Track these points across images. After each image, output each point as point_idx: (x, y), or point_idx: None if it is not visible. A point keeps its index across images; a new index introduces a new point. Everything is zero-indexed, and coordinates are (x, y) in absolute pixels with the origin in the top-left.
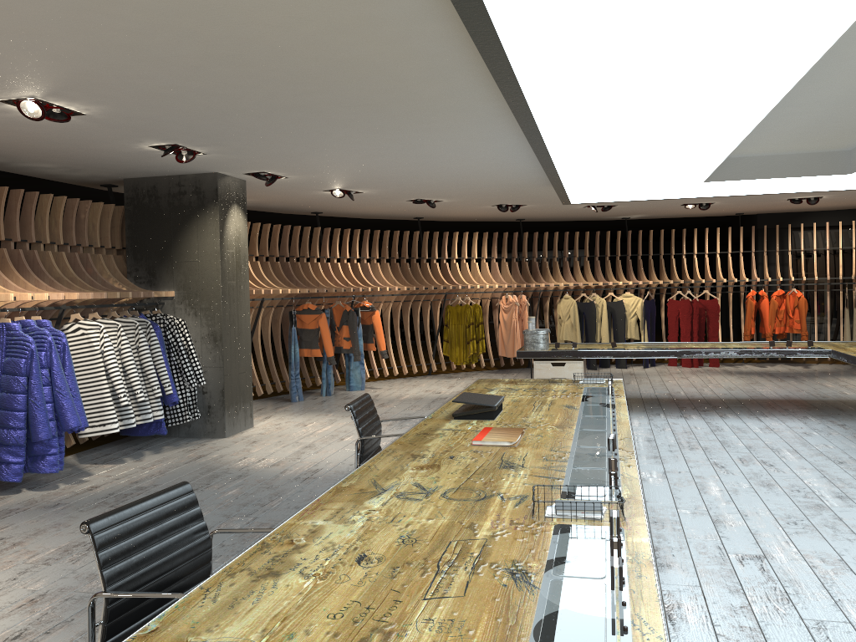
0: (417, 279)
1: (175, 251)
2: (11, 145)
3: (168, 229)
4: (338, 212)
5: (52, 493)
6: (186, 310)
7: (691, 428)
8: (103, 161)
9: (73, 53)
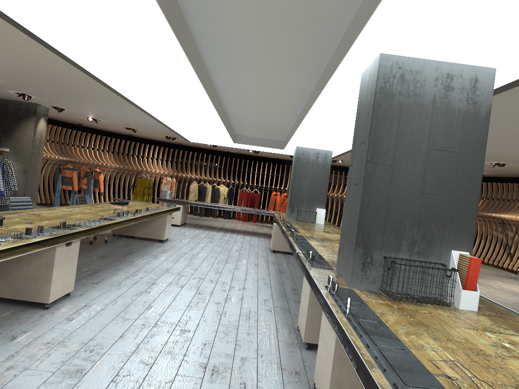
0: (125, 163)
1: (12, 132)
2: None
3: (10, 122)
4: (91, 126)
5: None
6: (13, 158)
7: (215, 234)
8: None
9: (3, 71)
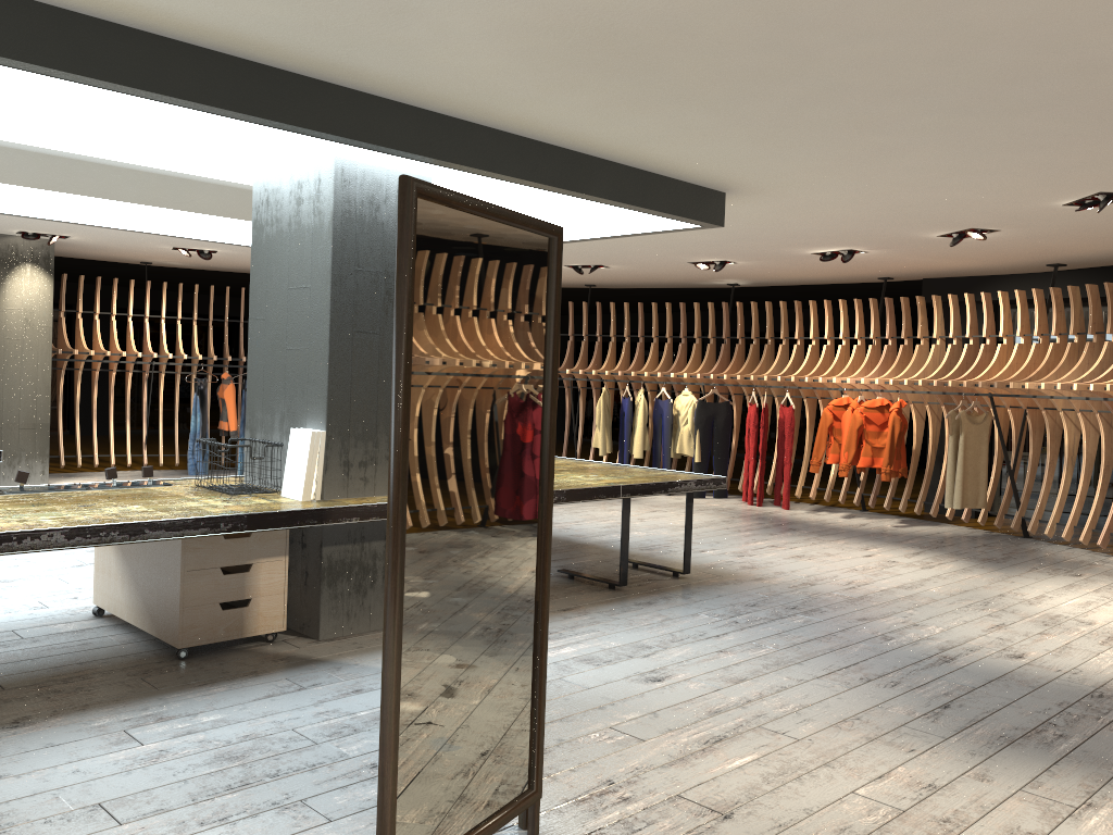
0: None
1: None
2: None
3: None
4: None
5: None
6: None
7: None
8: None
9: None
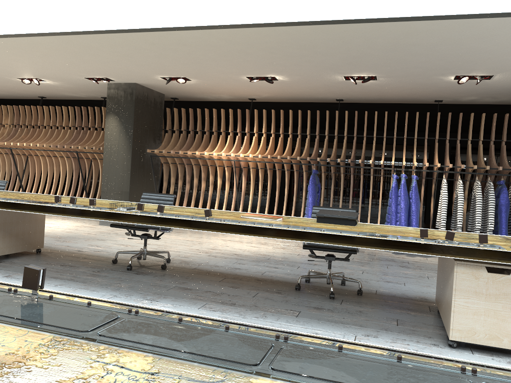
0: None
1: None
2: (419, 92)
3: None
4: None
5: (389, 254)
6: None
7: None
8: (479, 91)
9: (291, 63)
